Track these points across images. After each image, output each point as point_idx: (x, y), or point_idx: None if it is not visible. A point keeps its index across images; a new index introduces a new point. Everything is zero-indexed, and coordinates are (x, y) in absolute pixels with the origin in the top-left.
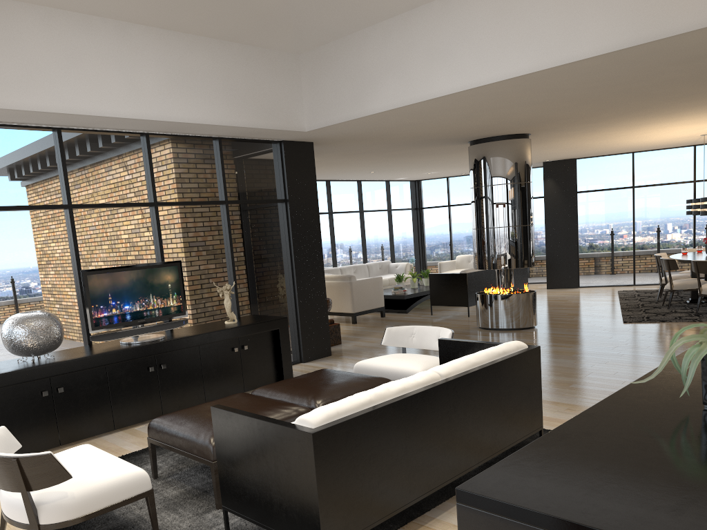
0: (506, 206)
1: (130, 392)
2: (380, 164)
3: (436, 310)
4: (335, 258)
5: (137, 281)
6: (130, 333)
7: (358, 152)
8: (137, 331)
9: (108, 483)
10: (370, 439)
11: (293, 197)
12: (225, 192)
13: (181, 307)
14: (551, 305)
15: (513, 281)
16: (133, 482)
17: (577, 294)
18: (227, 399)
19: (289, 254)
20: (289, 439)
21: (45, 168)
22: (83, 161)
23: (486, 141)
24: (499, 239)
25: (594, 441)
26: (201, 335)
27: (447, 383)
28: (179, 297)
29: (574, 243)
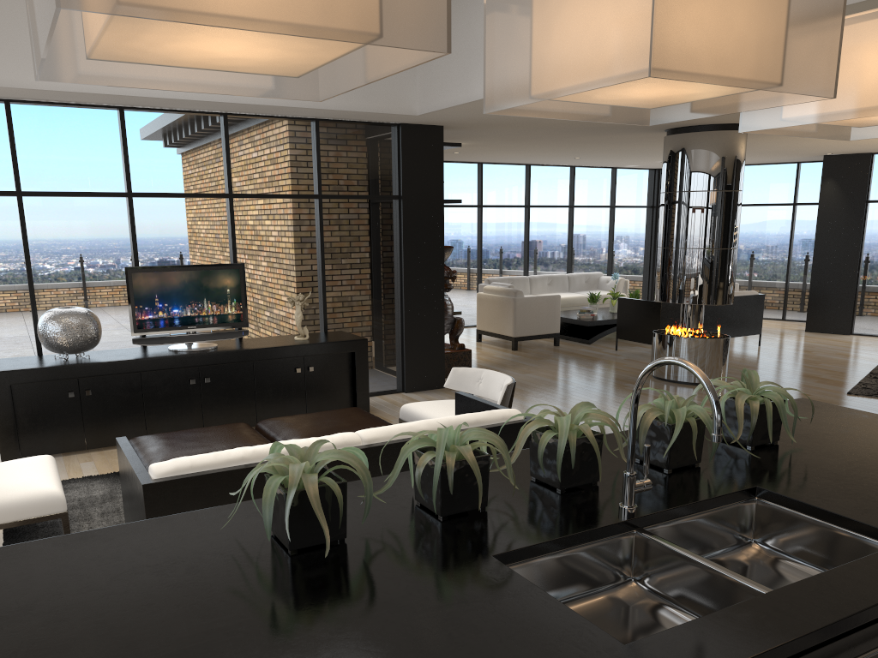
0: (699, 221)
1: (167, 403)
2: (575, 150)
3: (629, 344)
4: (527, 264)
5: (190, 283)
6: (178, 340)
7: (523, 137)
8: (186, 338)
9: (17, 498)
10: (231, 500)
11: (408, 193)
12: (319, 185)
13: (241, 316)
14: (782, 356)
15: (702, 320)
16: (45, 502)
17: (837, 344)
18: (212, 429)
19: (399, 263)
20: (137, 486)
21: (106, 151)
22: (149, 145)
23: (683, 132)
24: (685, 265)
25: (93, 547)
26: (254, 350)
27: (363, 450)
28: (240, 305)
29: (852, 273)
